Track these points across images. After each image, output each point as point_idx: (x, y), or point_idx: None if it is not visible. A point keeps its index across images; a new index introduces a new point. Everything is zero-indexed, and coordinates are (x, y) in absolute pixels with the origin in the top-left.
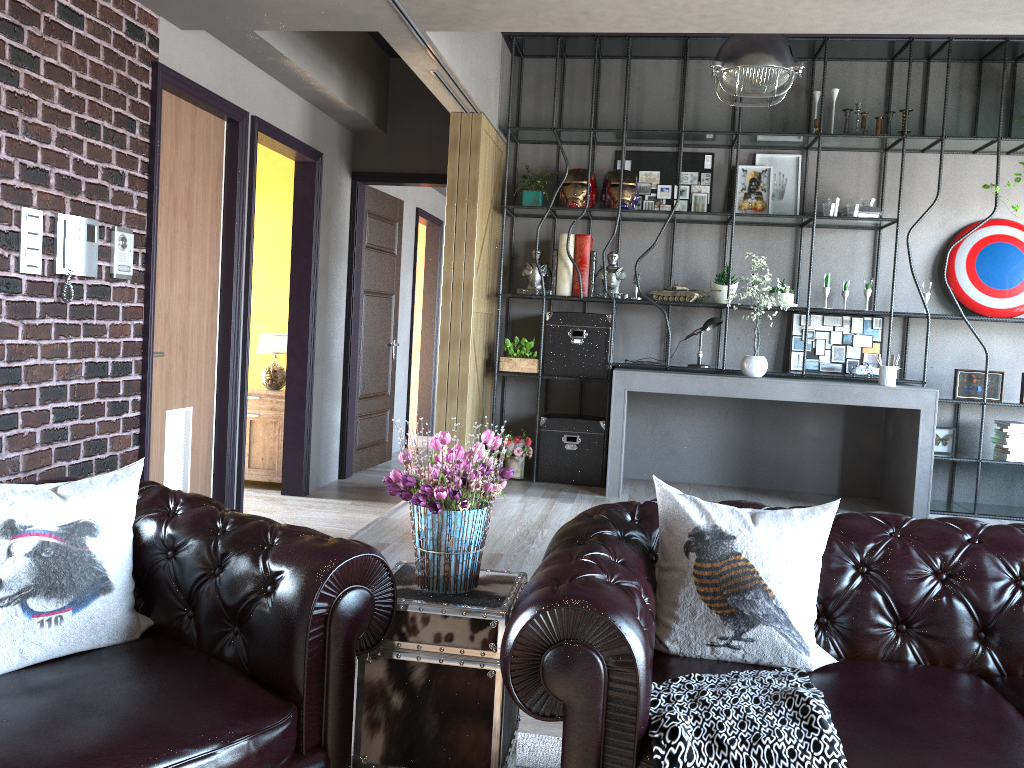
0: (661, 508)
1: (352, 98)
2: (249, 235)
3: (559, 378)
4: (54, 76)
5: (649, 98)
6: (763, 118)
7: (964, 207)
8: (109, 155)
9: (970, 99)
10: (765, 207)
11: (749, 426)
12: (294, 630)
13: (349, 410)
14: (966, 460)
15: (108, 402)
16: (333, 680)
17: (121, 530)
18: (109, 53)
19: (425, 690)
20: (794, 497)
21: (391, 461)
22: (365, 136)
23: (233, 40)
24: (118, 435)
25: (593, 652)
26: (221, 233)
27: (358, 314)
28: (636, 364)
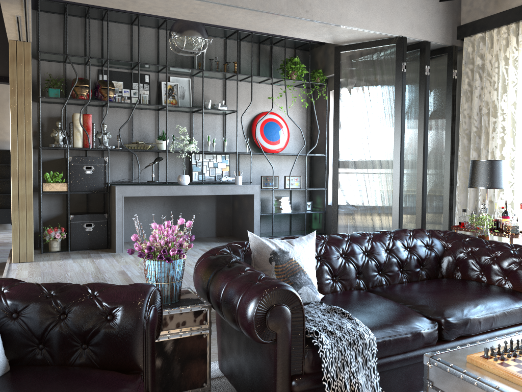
0: (254, 245)
1: None
2: None
3: (80, 193)
4: None
5: (114, 43)
6: (172, 59)
7: (257, 106)
8: None
9: (256, 59)
10: (177, 103)
11: (175, 209)
12: (137, 334)
13: None
14: (268, 214)
15: None
16: (150, 357)
17: None
18: None
19: (173, 353)
20: (200, 240)
21: None
22: None
23: None
24: None
25: (286, 307)
26: None
27: None
28: (123, 182)
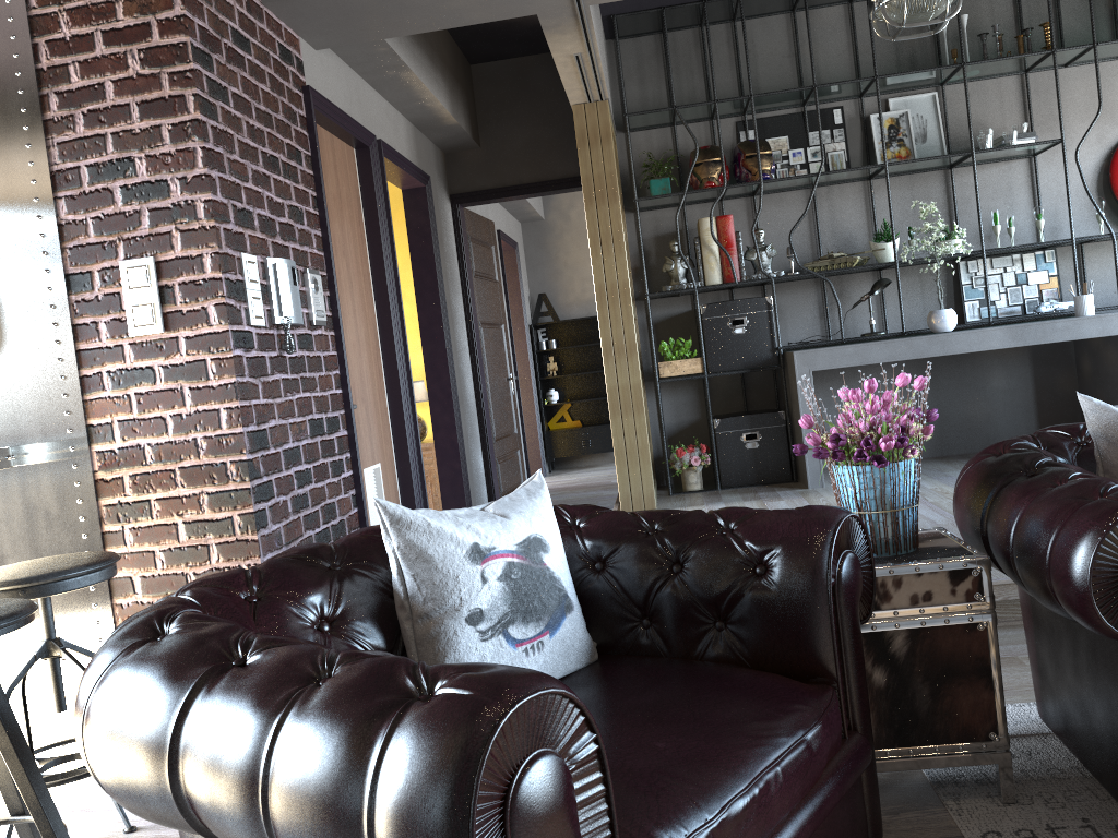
0: (1097, 424)
1: (454, 110)
2: (395, 270)
3: (727, 373)
4: (240, 107)
5: (762, 60)
6: (888, 60)
7: None
8: (289, 191)
9: (1105, 2)
10: (910, 153)
11: (931, 390)
12: (815, 604)
13: (490, 453)
14: None
15: (329, 462)
16: (852, 654)
17: (560, 544)
18: (272, 79)
19: (909, 659)
20: None
21: None
22: (457, 154)
23: (358, 57)
24: (341, 498)
25: None
26: (370, 271)
27: (480, 348)
28: (808, 343)
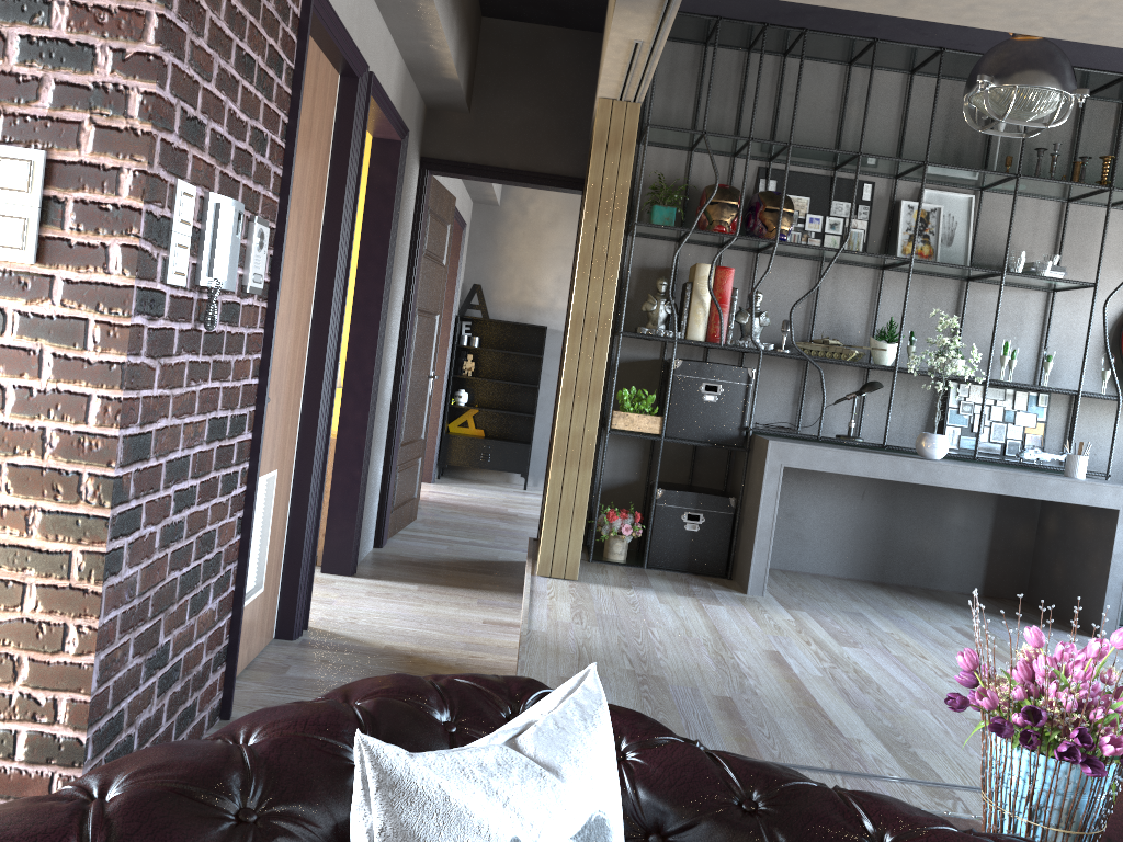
0: None
1: (459, 63)
2: (351, 234)
3: (686, 442)
4: None
5: (804, 107)
6: (934, 147)
7: None
8: (258, 108)
9: None
10: (932, 253)
11: (888, 510)
12: None
13: (393, 461)
14: None
15: (222, 476)
16: None
17: (621, 818)
18: None
19: None
20: (942, 598)
21: (416, 521)
22: (441, 113)
23: None
24: (225, 522)
25: None
26: (321, 229)
27: (410, 339)
28: (782, 431)
